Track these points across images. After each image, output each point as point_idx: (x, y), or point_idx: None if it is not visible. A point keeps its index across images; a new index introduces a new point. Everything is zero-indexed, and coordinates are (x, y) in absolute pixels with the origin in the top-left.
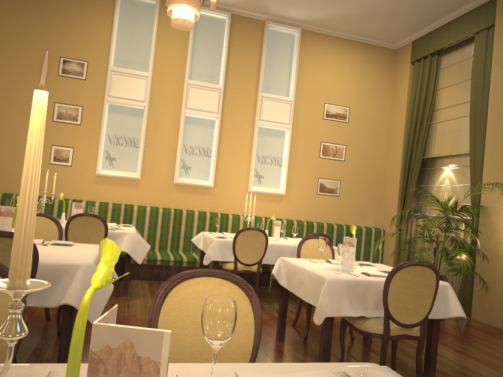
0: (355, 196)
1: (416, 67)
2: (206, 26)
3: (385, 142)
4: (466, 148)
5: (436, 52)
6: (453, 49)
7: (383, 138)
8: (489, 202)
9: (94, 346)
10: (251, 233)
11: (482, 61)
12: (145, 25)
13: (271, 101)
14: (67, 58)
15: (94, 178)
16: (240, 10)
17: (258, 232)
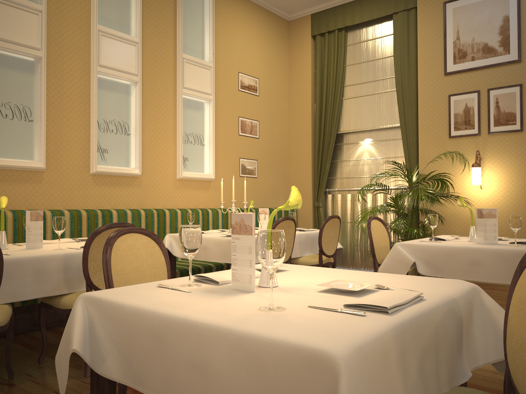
0: (270, 176)
1: (319, 41)
2: None
3: (287, 118)
4: (391, 122)
5: (343, 28)
6: (362, 27)
7: (285, 113)
8: (429, 170)
9: None
10: (285, 225)
11: (405, 40)
12: None
13: (192, 65)
14: None
15: None
16: None
17: (290, 222)
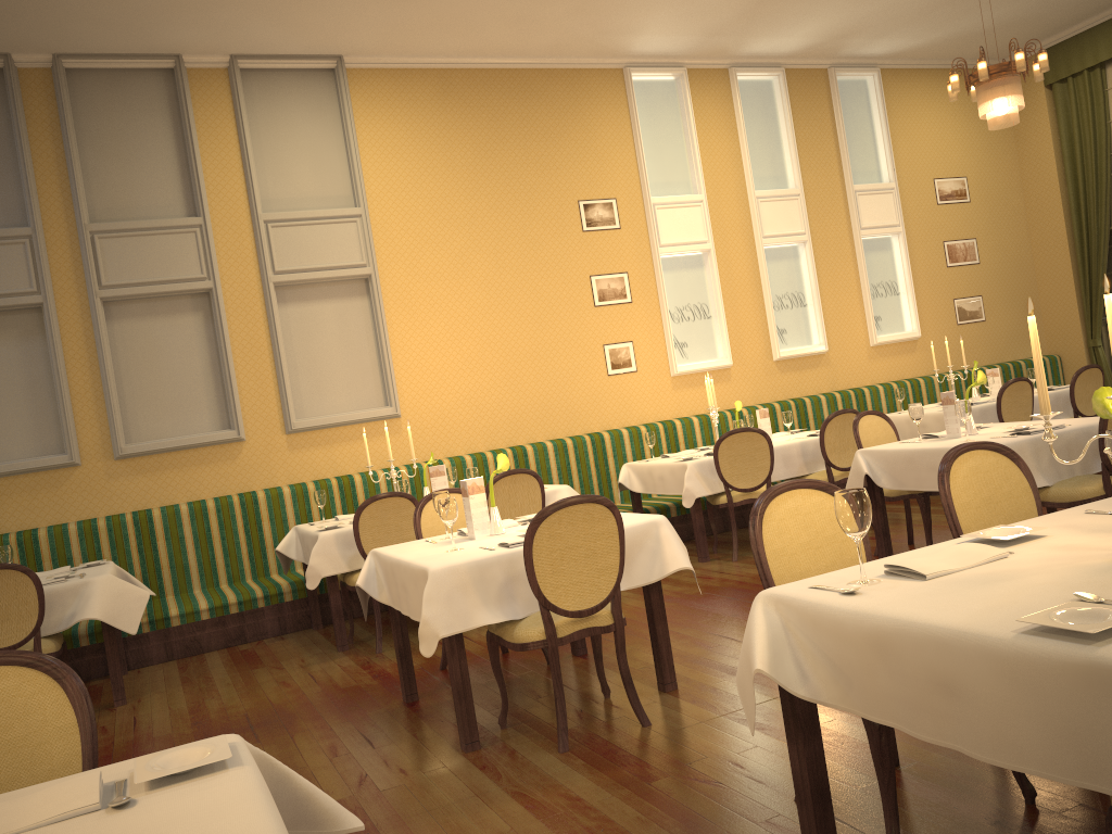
0: (1006, 314)
1: (1058, 92)
2: (749, 99)
3: (1023, 219)
4: None
5: (1096, 64)
6: None
7: (1019, 213)
8: None
9: None
10: (1016, 387)
11: None
12: (670, 118)
13: (868, 196)
14: (588, 201)
15: (670, 381)
16: (794, 61)
17: (1023, 383)
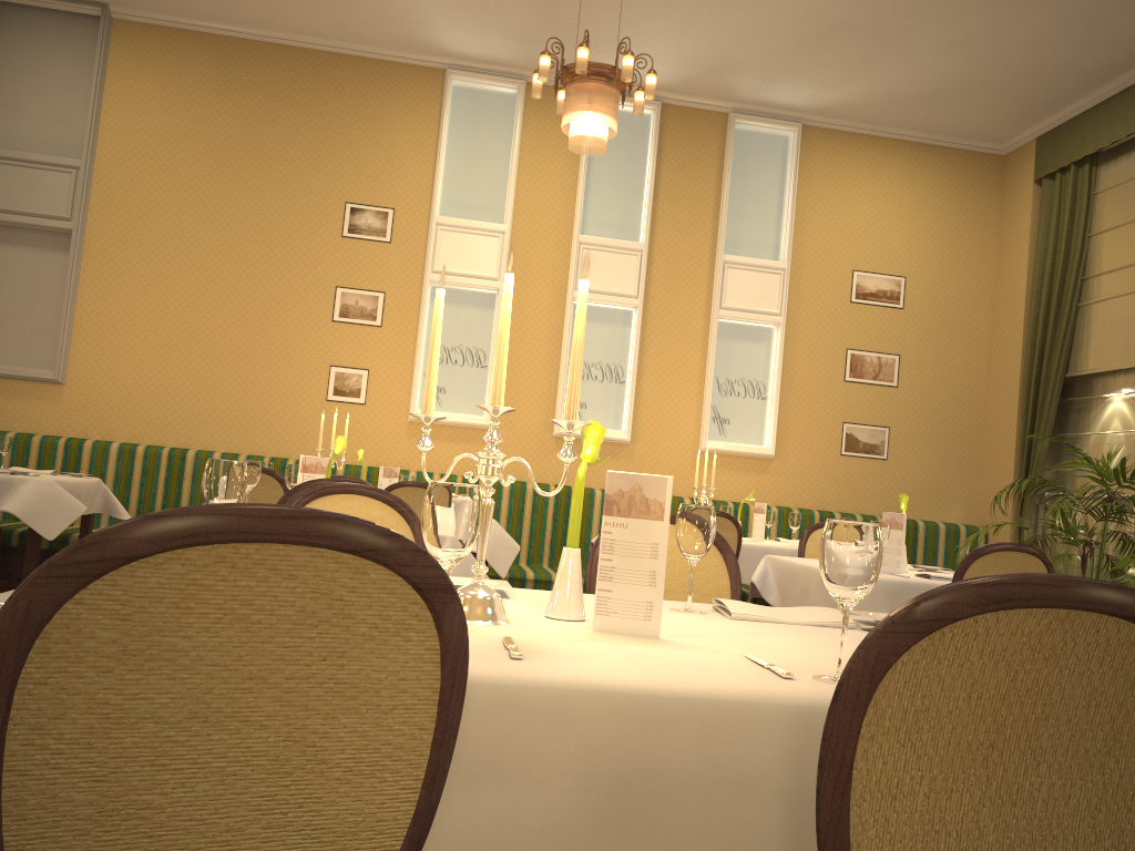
0: (923, 460)
1: (1046, 190)
2: None
3: (984, 346)
4: None
5: (1086, 159)
6: (1121, 152)
7: (980, 338)
8: None
9: (608, 490)
10: None
11: None
12: (498, 135)
13: (743, 271)
14: (358, 204)
15: (406, 426)
16: (678, 96)
17: (722, 519)
